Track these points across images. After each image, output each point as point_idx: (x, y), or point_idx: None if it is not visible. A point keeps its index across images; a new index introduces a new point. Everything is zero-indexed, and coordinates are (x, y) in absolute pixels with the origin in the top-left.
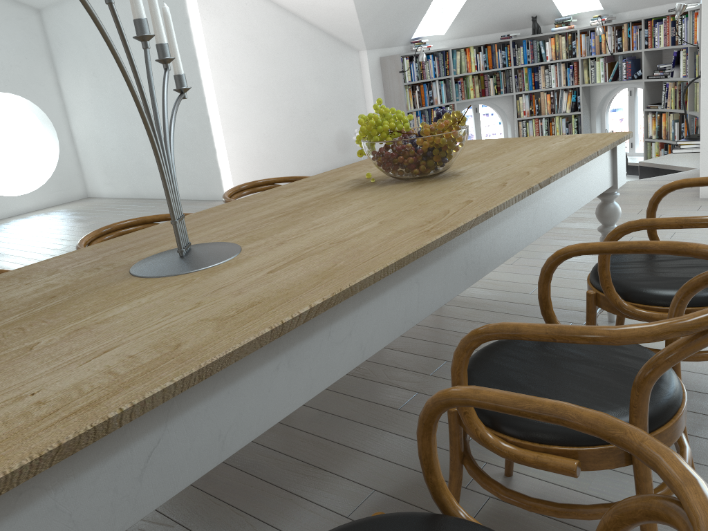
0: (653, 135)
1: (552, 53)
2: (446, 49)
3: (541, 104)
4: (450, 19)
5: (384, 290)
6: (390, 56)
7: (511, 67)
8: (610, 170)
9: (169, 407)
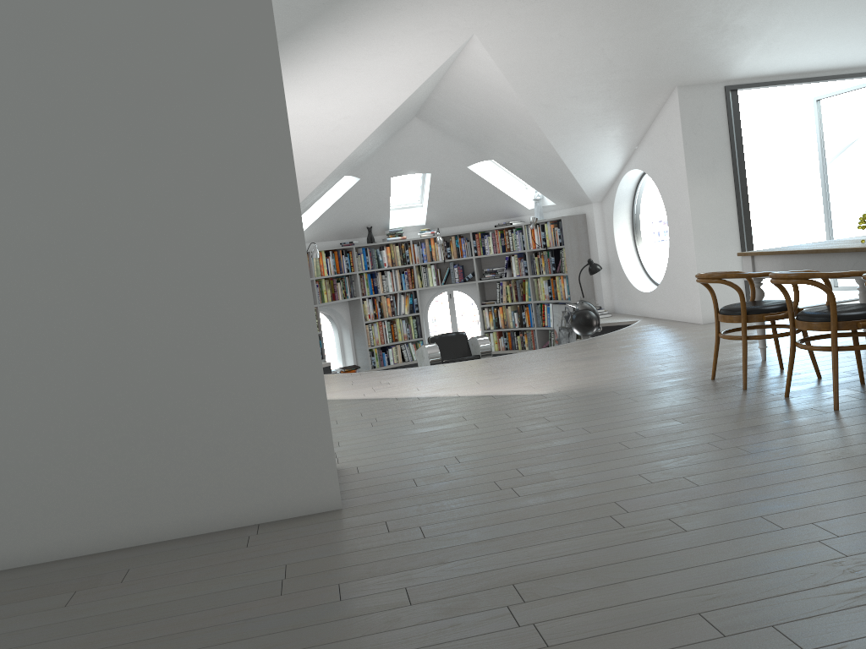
0: (491, 326)
1: (389, 260)
2: (308, 251)
3: (383, 307)
4: (307, 222)
5: None
6: None
7: (356, 272)
8: None
9: None
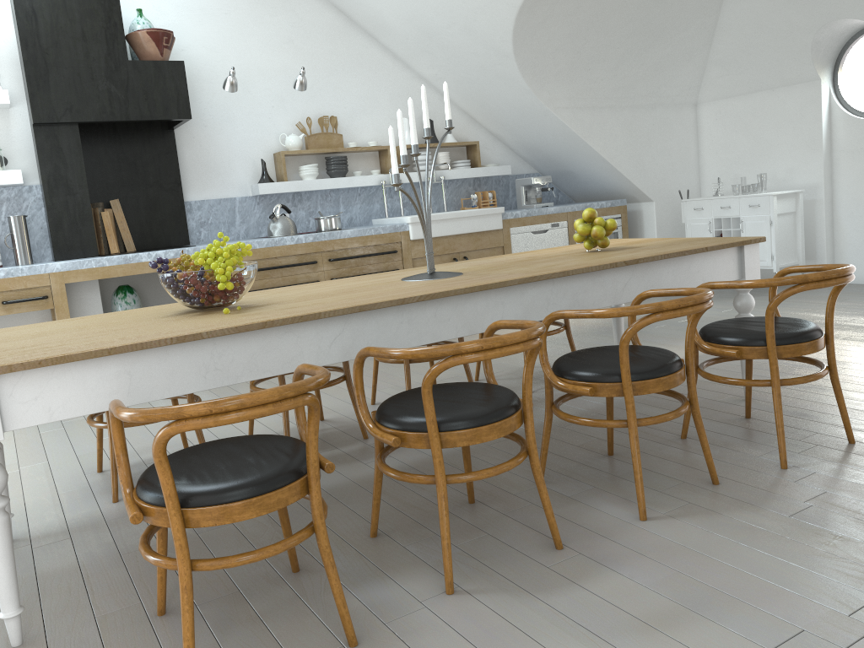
0: None
1: None
2: None
3: None
4: None
5: None
6: None
7: None
8: None
9: None
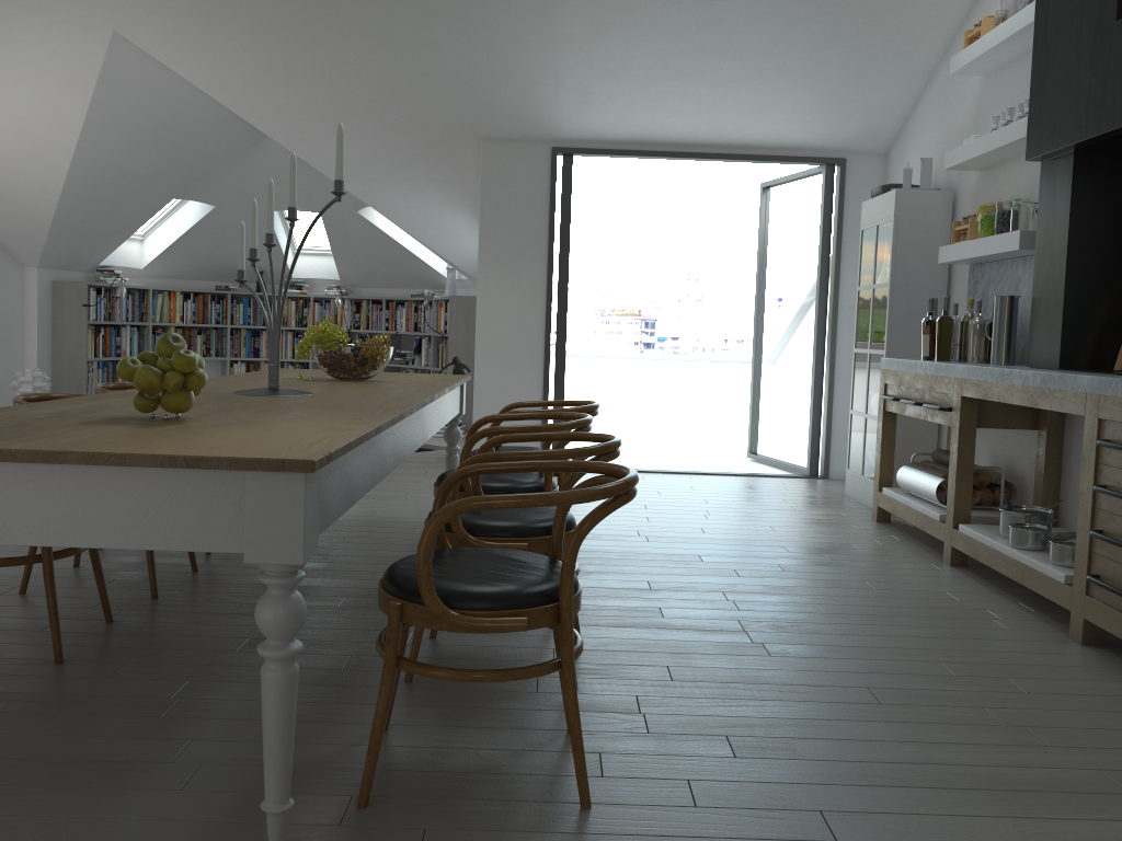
0: None
1: None
2: (146, 288)
3: None
4: (155, 251)
5: (420, 415)
6: (71, 282)
7: (227, 325)
8: (459, 400)
9: (396, 426)
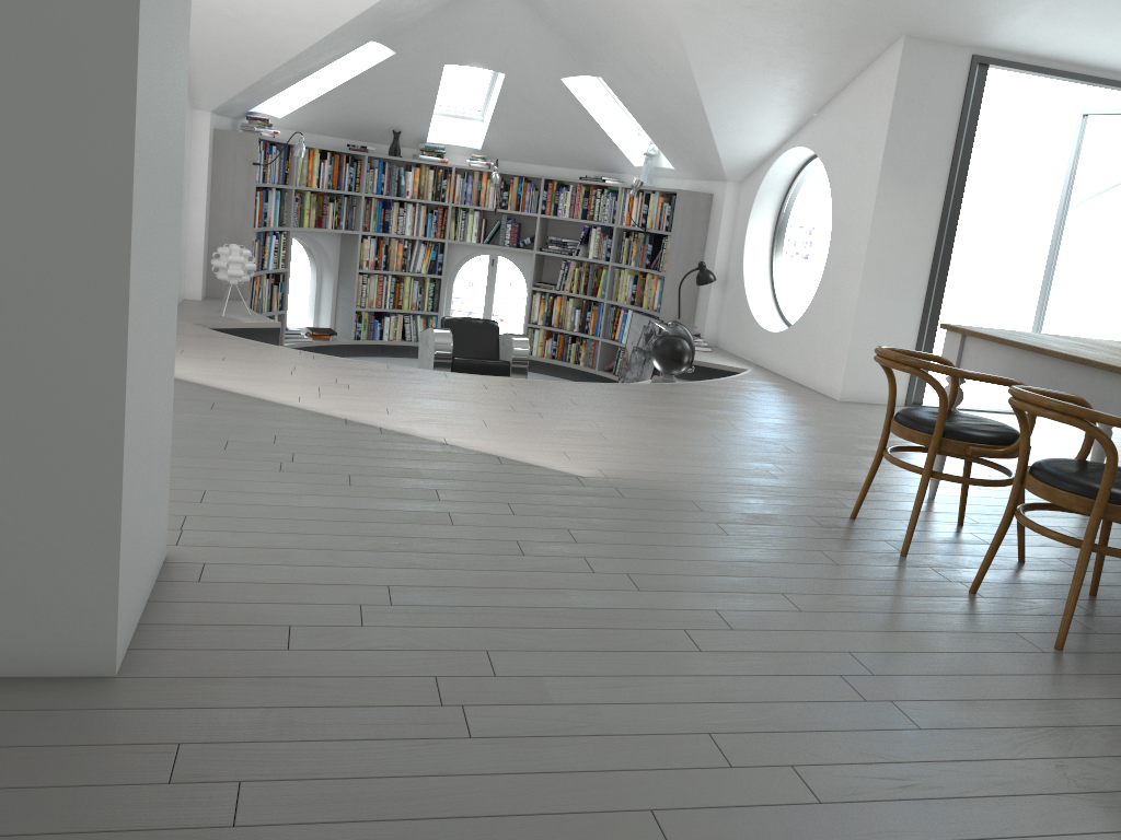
0: (540, 320)
1: (415, 188)
2: (293, 143)
3: (391, 256)
4: (301, 98)
5: None
6: (238, 132)
7: (362, 194)
8: None
9: None
